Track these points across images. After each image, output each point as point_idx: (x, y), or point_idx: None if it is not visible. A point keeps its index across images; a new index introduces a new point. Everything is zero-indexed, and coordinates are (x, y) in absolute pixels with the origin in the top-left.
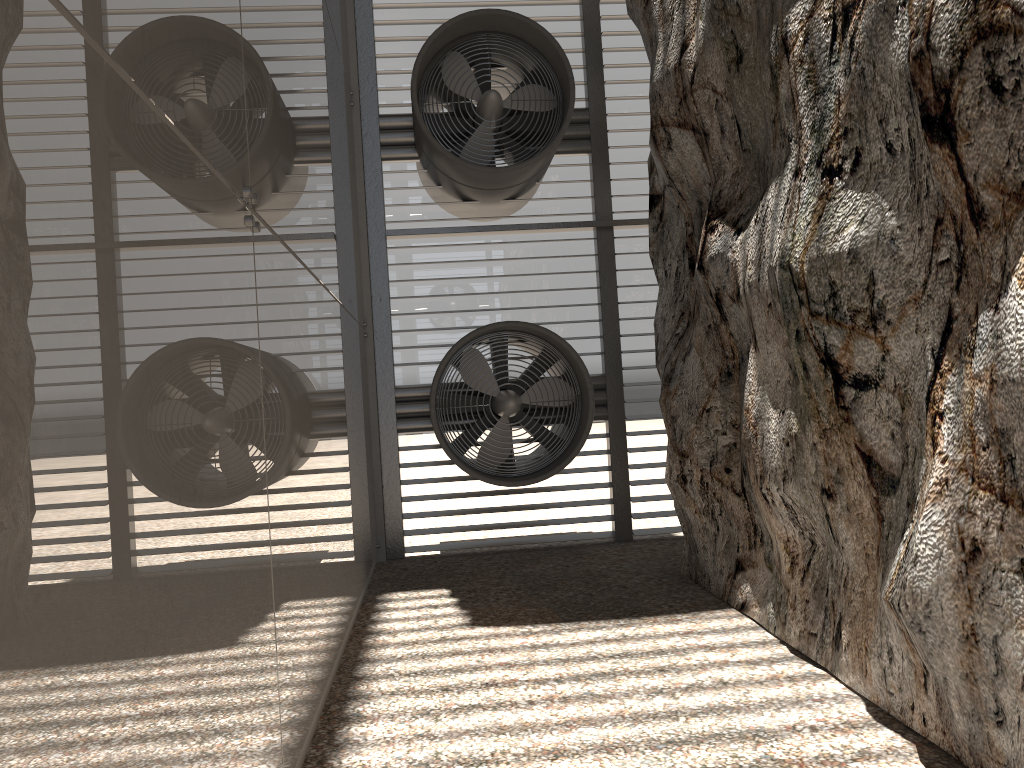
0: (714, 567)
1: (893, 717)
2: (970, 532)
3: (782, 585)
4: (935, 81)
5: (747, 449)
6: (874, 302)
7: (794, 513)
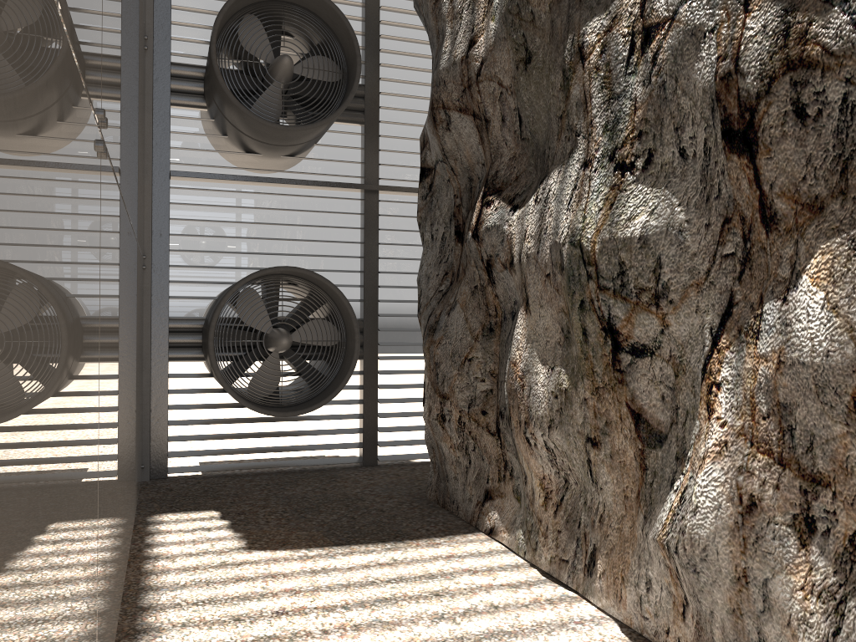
0: (463, 495)
1: (645, 638)
2: (748, 489)
3: (534, 516)
4: (741, 100)
5: (512, 397)
6: (659, 283)
7: (554, 455)
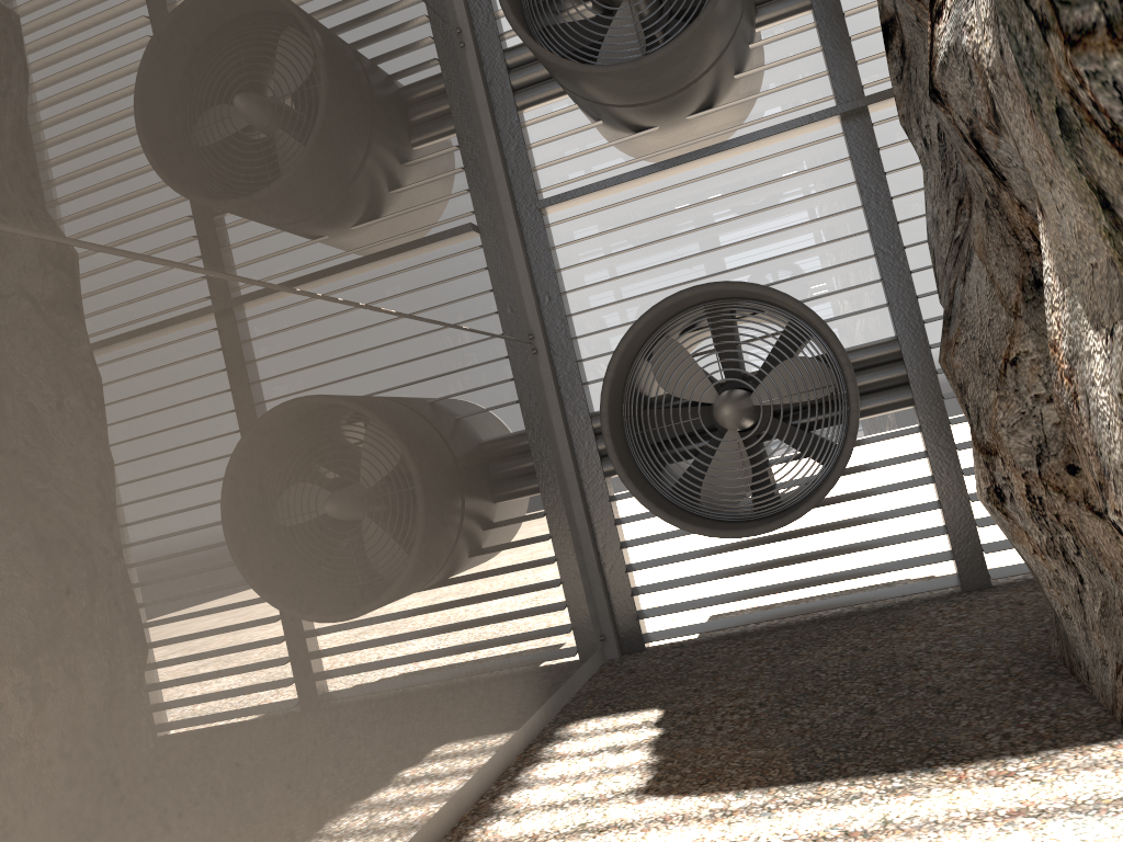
0: (1091, 651)
1: None
2: None
3: None
4: None
5: (1070, 428)
6: None
7: None
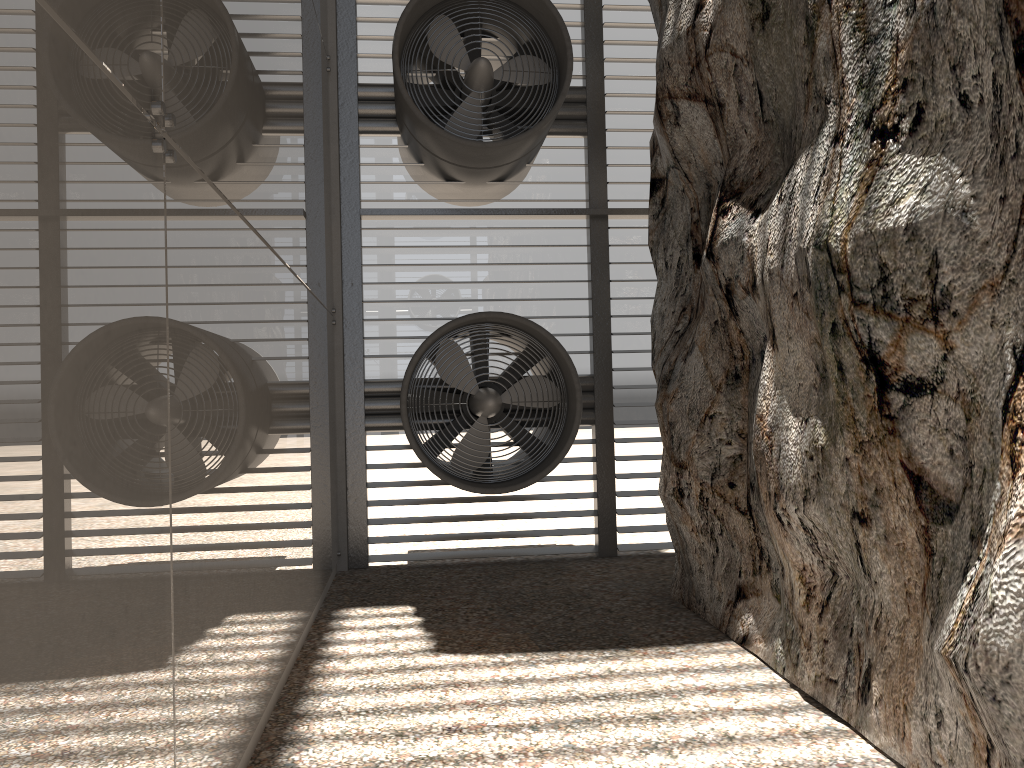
0: (711, 593)
1: None
2: None
3: (794, 620)
4: None
5: (759, 462)
6: (937, 289)
7: (814, 538)
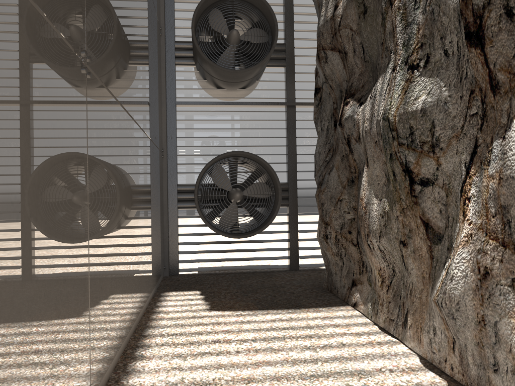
0: (340, 284)
1: (434, 365)
2: (483, 263)
3: (376, 293)
4: (474, 12)
5: (360, 220)
6: (434, 137)
7: (384, 254)
